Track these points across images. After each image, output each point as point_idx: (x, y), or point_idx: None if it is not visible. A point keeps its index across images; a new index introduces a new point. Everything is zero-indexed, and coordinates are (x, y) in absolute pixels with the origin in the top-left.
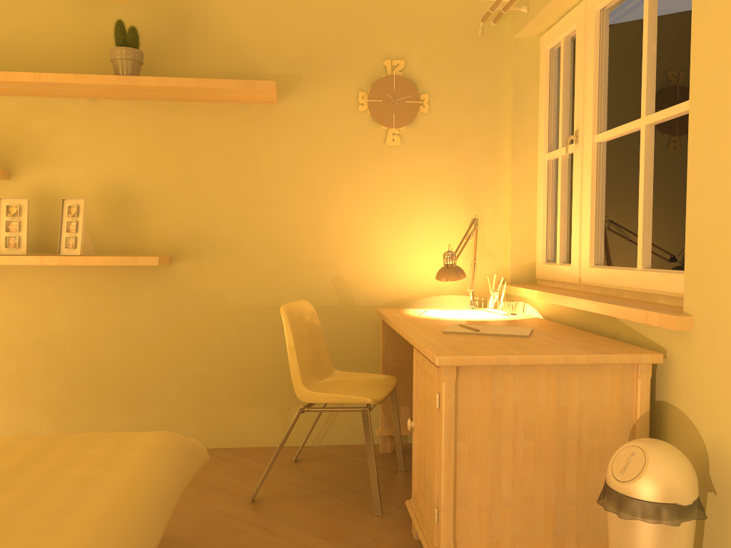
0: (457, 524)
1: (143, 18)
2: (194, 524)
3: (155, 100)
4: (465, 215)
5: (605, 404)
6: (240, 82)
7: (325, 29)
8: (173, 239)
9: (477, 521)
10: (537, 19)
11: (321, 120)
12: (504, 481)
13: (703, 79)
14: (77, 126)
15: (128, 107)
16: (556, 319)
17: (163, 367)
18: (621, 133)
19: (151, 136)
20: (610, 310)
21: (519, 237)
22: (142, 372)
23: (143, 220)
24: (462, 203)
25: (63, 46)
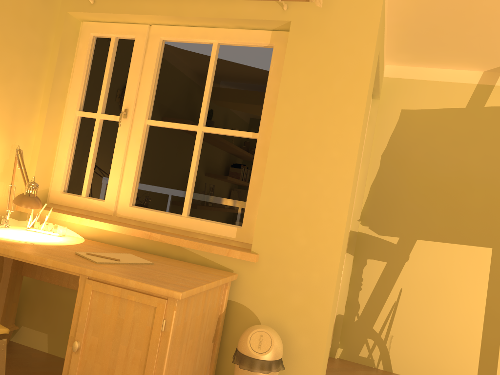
0: None
1: None
2: None
3: None
4: (3, 143)
5: (214, 307)
6: None
7: None
8: None
9: None
10: (102, 15)
11: None
12: (179, 372)
13: (282, 134)
14: None
15: None
16: (106, 241)
17: None
18: (177, 127)
19: None
20: (191, 244)
21: (41, 168)
22: None
23: None
24: (3, 131)
25: None
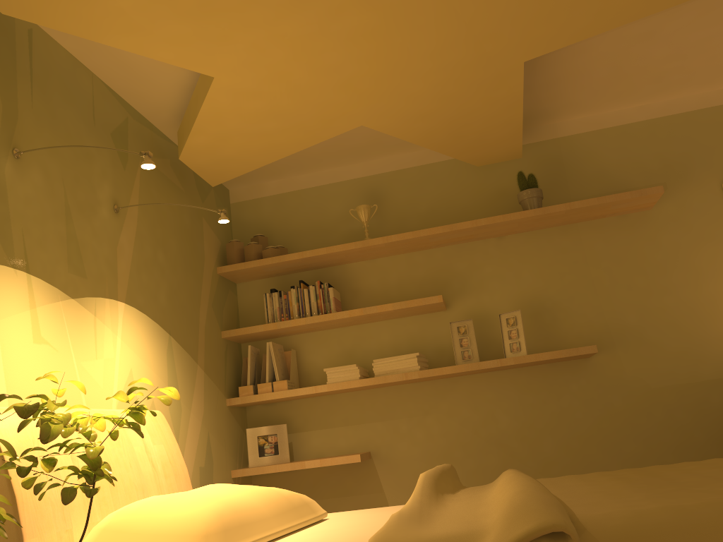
0: None
1: (526, 169)
2: None
3: (548, 227)
4: None
5: None
6: (633, 192)
7: (677, 142)
8: (586, 336)
9: None
10: None
11: (693, 214)
12: None
13: None
14: (490, 259)
15: (527, 237)
16: None
17: (601, 452)
18: None
19: (550, 256)
20: None
21: None
22: (583, 458)
23: (557, 324)
24: None
25: (470, 203)
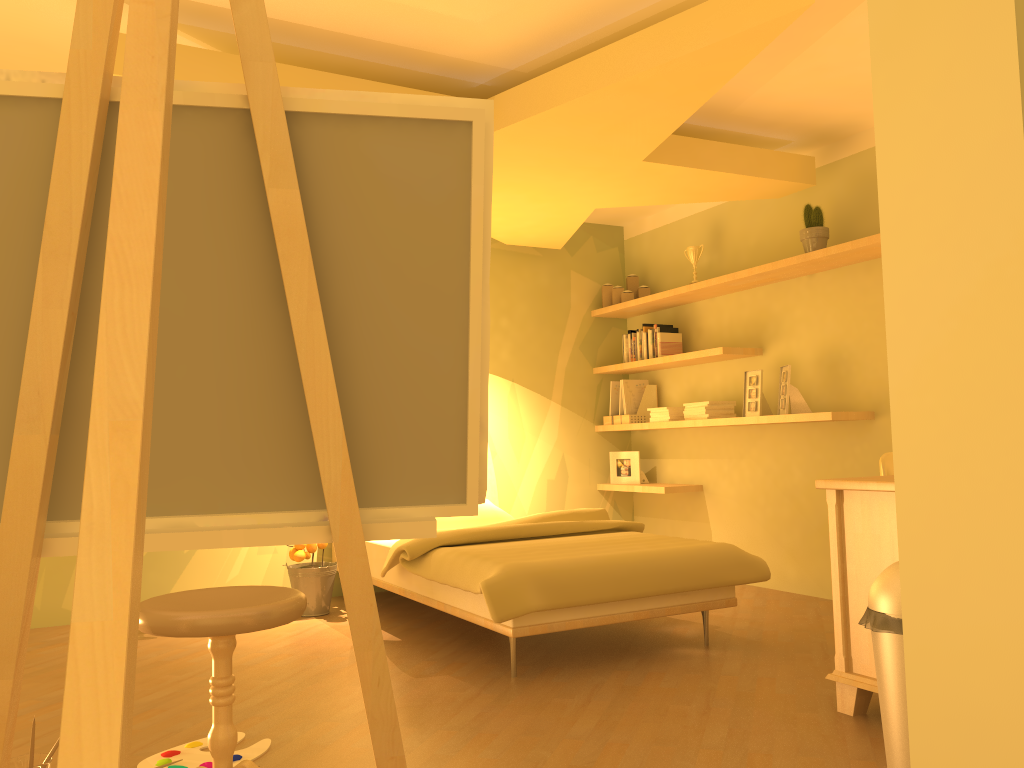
0: (851, 642)
1: (841, 191)
2: (788, 641)
3: (852, 263)
4: None
5: None
6: None
7: None
8: (874, 395)
9: (867, 644)
10: None
11: None
12: None
13: None
14: (801, 301)
15: (834, 275)
16: None
17: None
18: None
19: (852, 298)
20: None
21: None
22: None
23: (850, 379)
24: None
25: (789, 235)
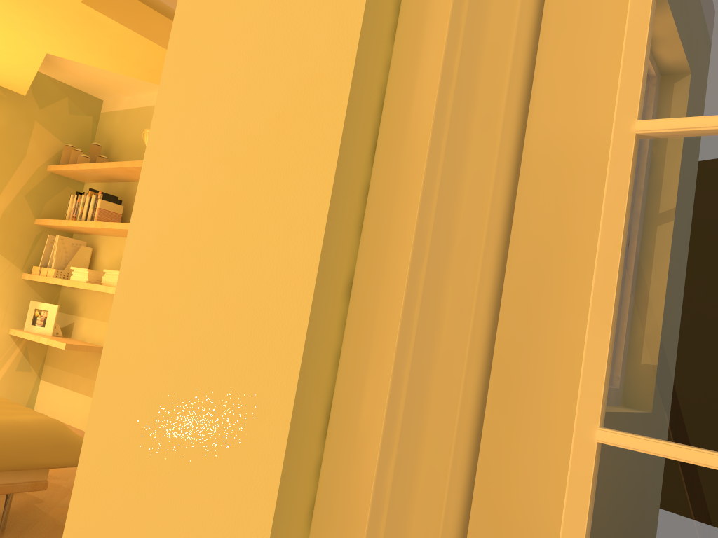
0: None
1: None
2: None
3: None
4: None
5: None
6: None
7: None
8: None
9: None
10: None
11: None
12: None
13: None
14: None
15: None
16: None
17: None
18: None
19: None
20: None
21: None
22: None
23: None
24: None
25: None
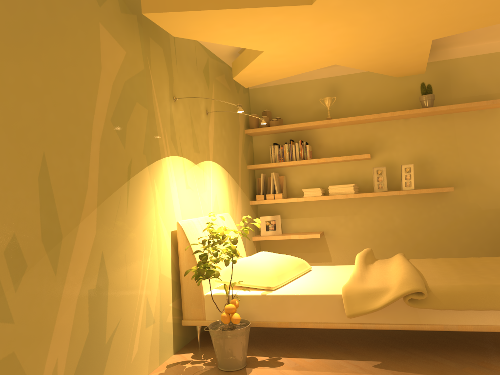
0: None
1: (426, 78)
2: None
3: (435, 115)
4: None
5: None
6: (488, 101)
7: None
8: (449, 179)
9: None
10: None
11: None
12: None
13: None
14: (399, 132)
15: (422, 120)
16: None
17: (448, 241)
18: None
19: (434, 132)
20: None
21: None
22: (438, 243)
23: (433, 171)
24: None
25: (390, 97)
